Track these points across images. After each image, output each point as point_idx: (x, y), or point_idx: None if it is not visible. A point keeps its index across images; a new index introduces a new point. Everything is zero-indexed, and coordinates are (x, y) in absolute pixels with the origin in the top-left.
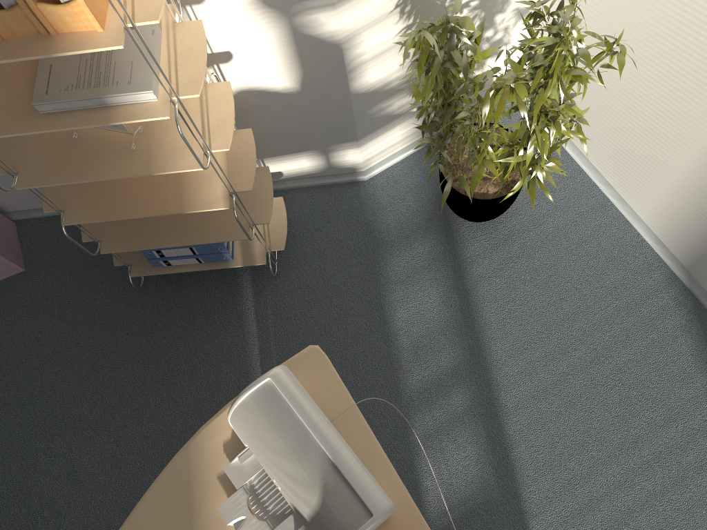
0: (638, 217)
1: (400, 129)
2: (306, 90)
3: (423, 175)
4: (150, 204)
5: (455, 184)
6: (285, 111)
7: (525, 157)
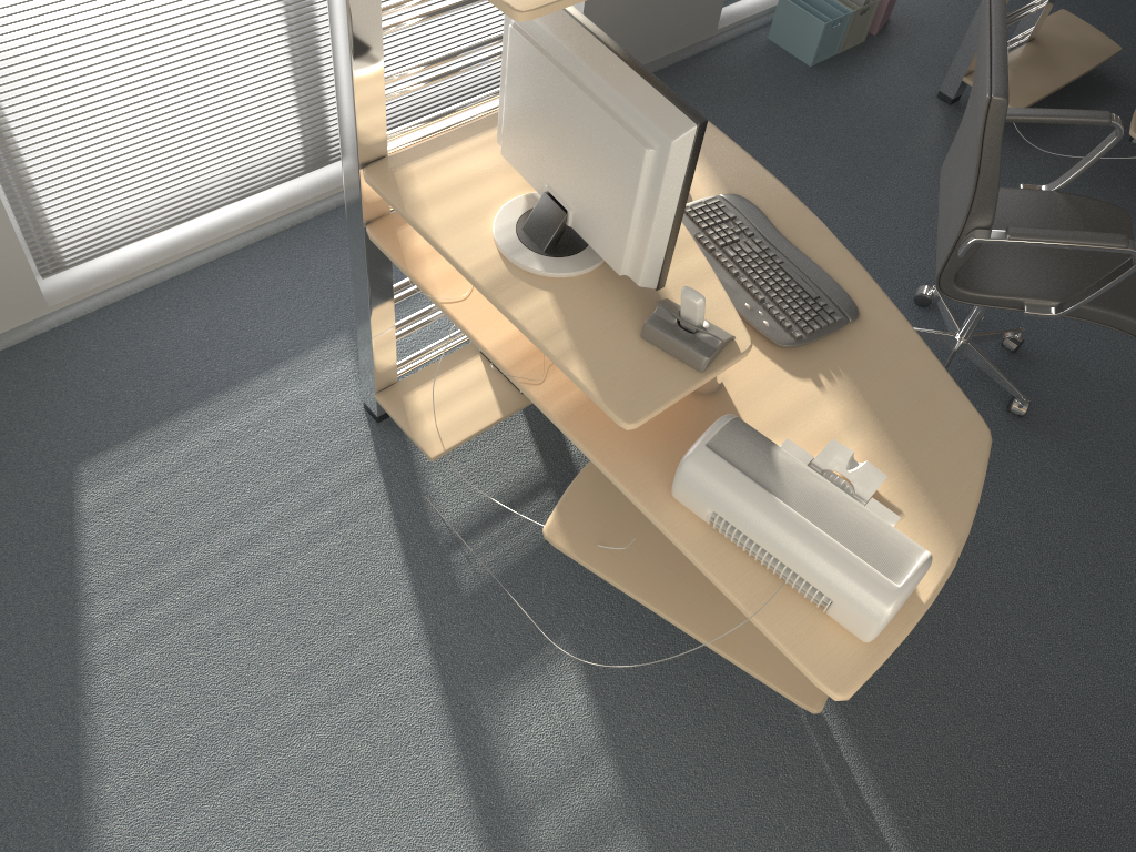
0: None
1: None
2: None
3: None
4: None
5: None
6: None
7: None
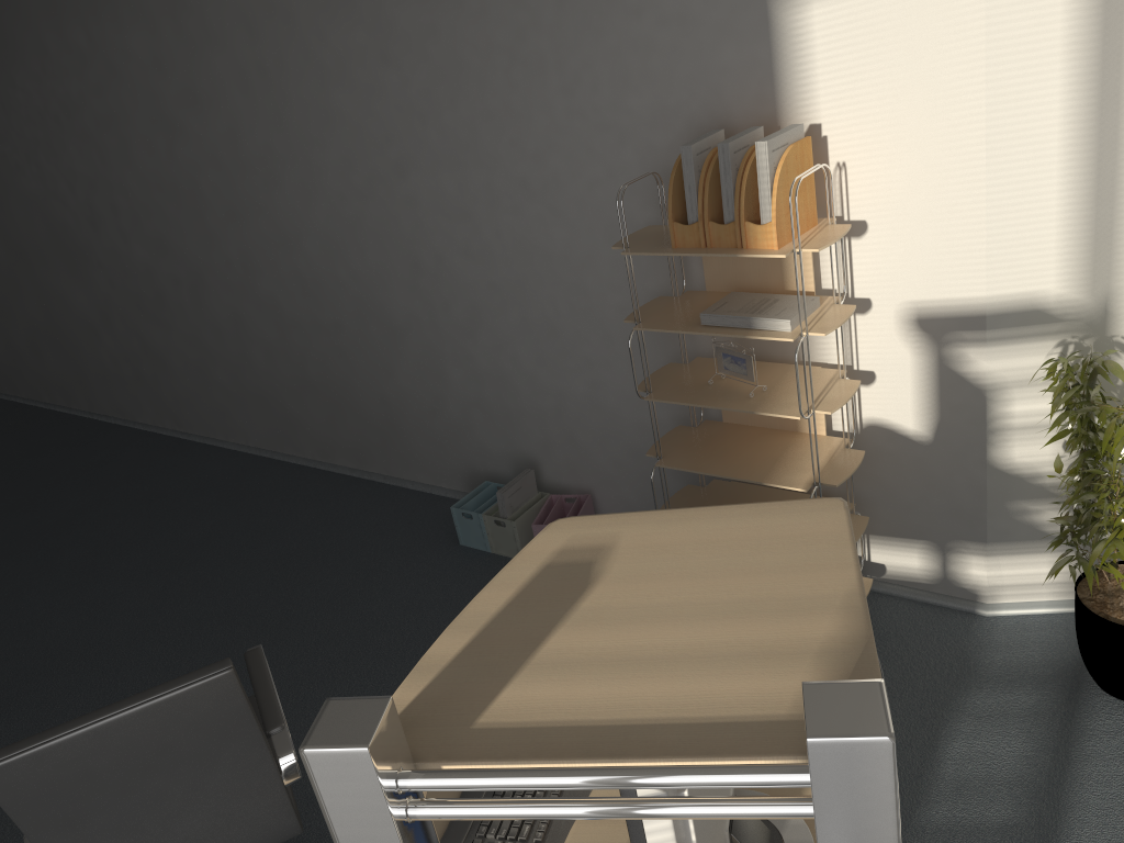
0: None
1: (1049, 561)
2: (938, 442)
3: (1066, 635)
4: (736, 471)
5: (1087, 602)
6: (910, 467)
7: None
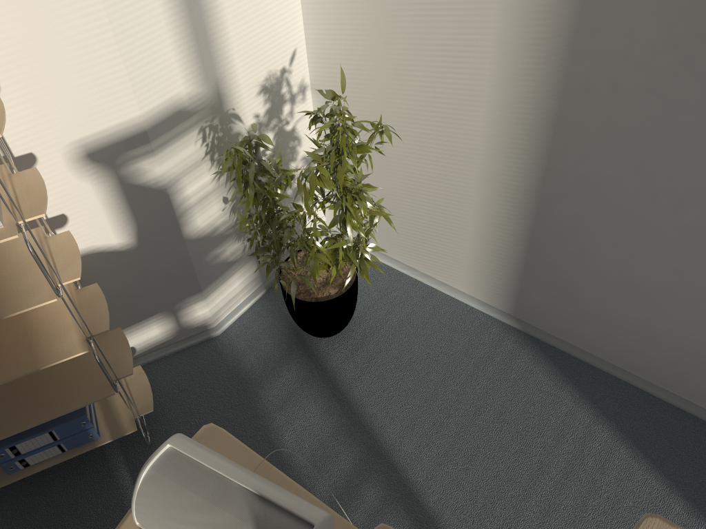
0: (460, 291)
1: (238, 277)
2: (143, 243)
3: (271, 315)
4: (0, 372)
5: (300, 296)
6: (127, 271)
7: (348, 241)
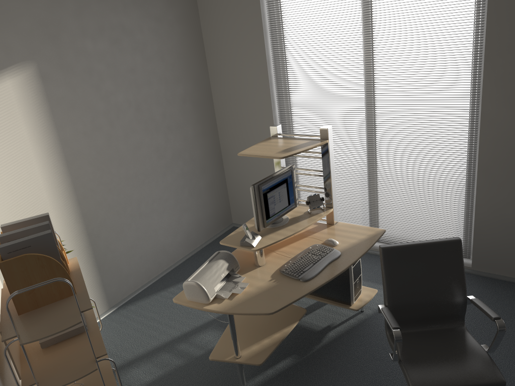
0: None
1: None
2: None
3: None
4: None
5: None
6: None
7: None
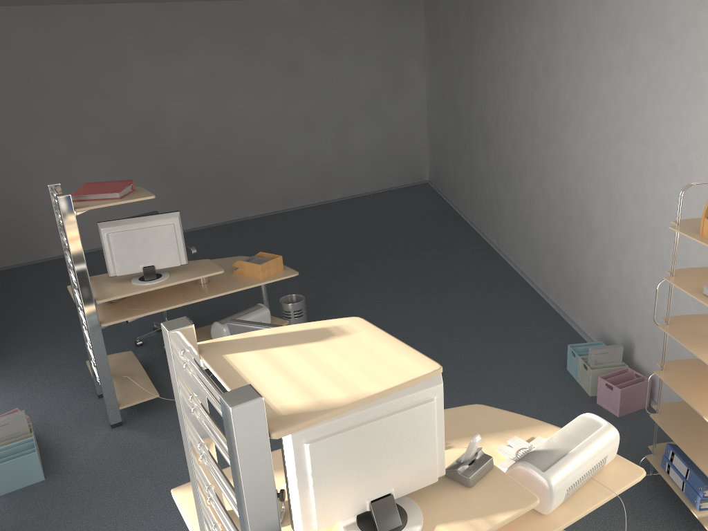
0: None
1: None
2: None
3: None
4: (696, 401)
5: None
6: None
7: None
